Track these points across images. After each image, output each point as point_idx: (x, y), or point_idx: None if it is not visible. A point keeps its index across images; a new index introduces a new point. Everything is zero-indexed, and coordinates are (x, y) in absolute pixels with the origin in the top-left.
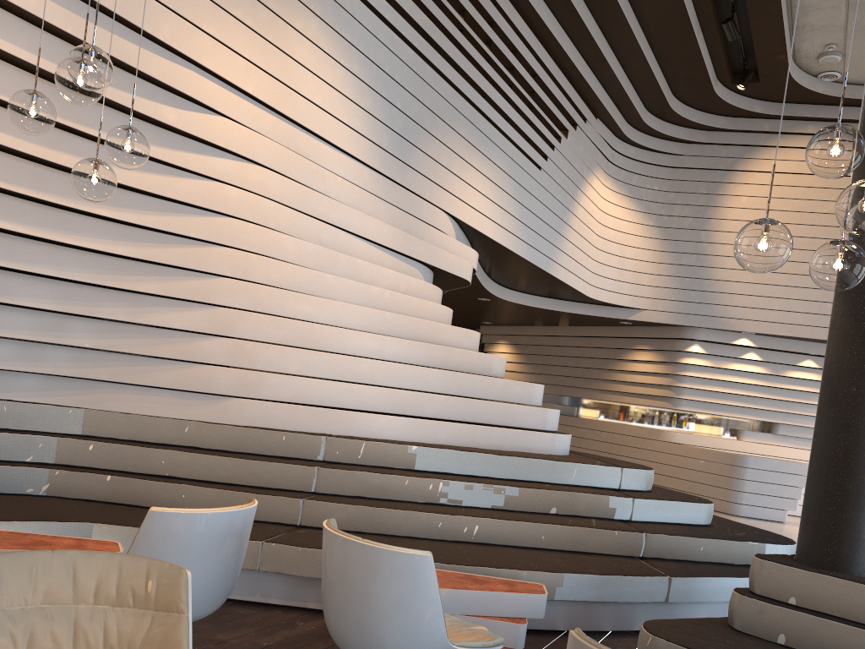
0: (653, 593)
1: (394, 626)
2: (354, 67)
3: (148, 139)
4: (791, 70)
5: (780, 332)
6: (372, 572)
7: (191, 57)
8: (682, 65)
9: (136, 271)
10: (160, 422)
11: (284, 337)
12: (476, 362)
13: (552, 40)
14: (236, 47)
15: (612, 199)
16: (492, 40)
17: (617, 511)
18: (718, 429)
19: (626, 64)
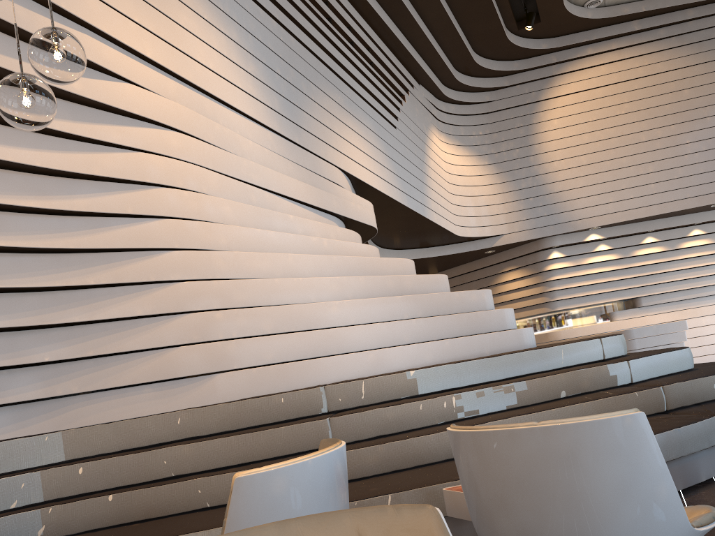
0: (709, 437)
1: (624, 526)
2: (233, 34)
3: (59, 115)
4: (564, 3)
5: (622, 219)
6: (571, 461)
7: (83, 18)
8: (478, 20)
9: (80, 264)
10: (148, 422)
11: (249, 299)
12: (427, 285)
13: (374, 16)
14: (124, 11)
15: (450, 150)
16: (330, 17)
17: (618, 377)
18: (592, 318)
19: (434, 29)
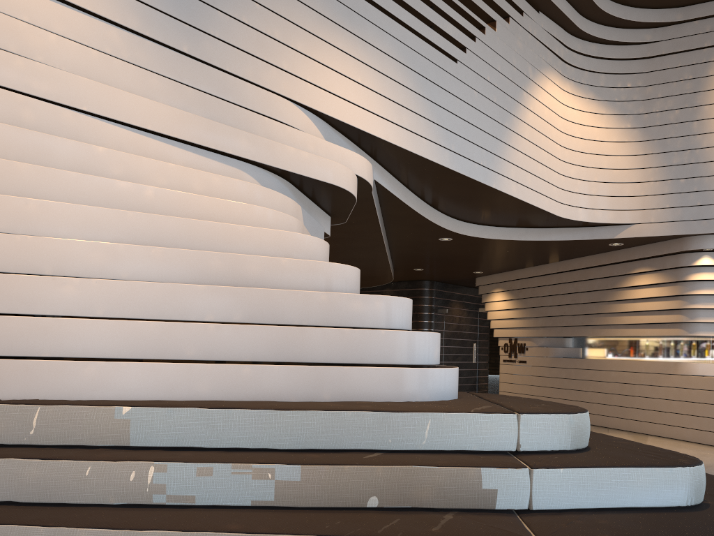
0: None
1: None
2: None
3: None
4: None
5: None
6: None
7: None
8: None
9: None
10: None
11: None
12: (293, 274)
13: None
14: None
15: (576, 104)
16: None
17: (500, 495)
18: None
19: None
